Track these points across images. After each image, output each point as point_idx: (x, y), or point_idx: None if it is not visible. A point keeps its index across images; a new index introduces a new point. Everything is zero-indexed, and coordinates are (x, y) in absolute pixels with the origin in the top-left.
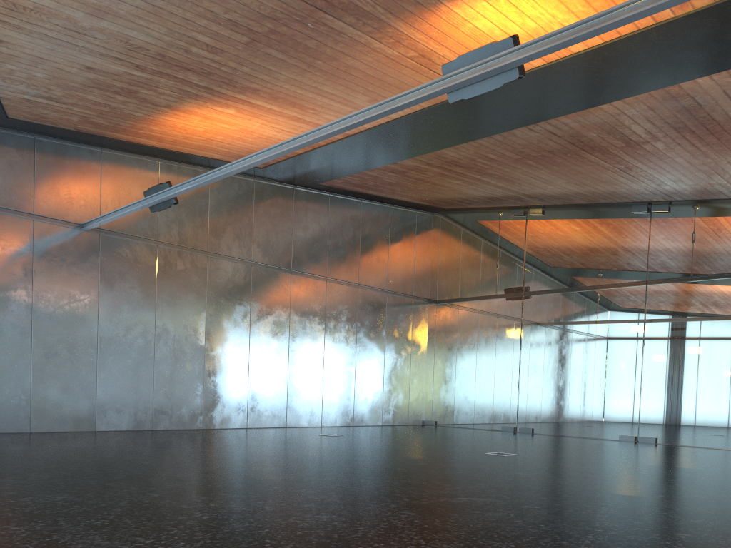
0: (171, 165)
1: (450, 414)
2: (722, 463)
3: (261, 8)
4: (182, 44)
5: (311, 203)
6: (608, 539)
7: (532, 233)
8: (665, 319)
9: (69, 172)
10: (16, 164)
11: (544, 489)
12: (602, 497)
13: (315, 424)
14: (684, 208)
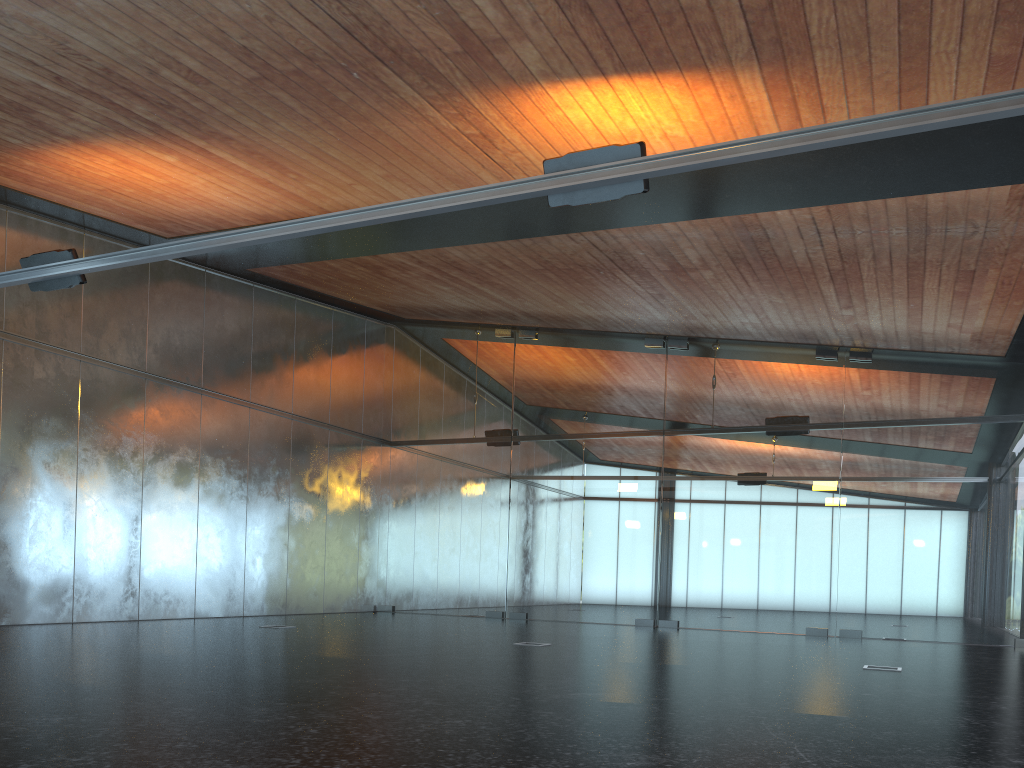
0: (26, 217)
1: (414, 596)
2: (773, 646)
3: (299, 42)
4: (151, 63)
5: (229, 294)
6: (784, 725)
7: (522, 361)
8: (686, 477)
9: None
10: None
11: (643, 680)
12: (714, 686)
13: (235, 612)
14: (705, 347)
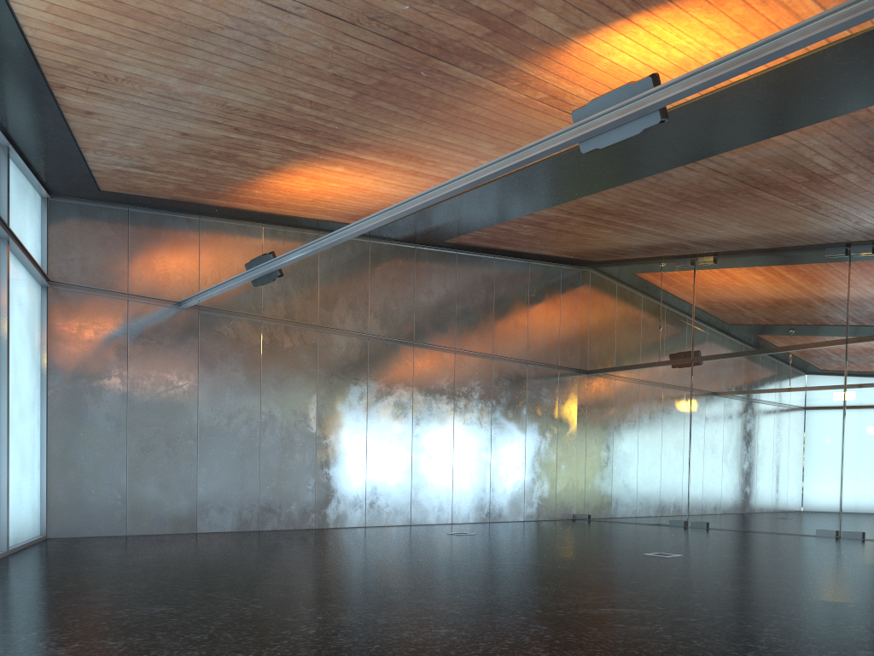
0: (276, 230)
1: (606, 506)
2: None
3: (368, 60)
4: (283, 103)
5: (435, 263)
6: None
7: (701, 286)
8: (871, 385)
9: (165, 245)
10: (108, 240)
11: (707, 597)
12: (776, 607)
13: (445, 520)
14: None
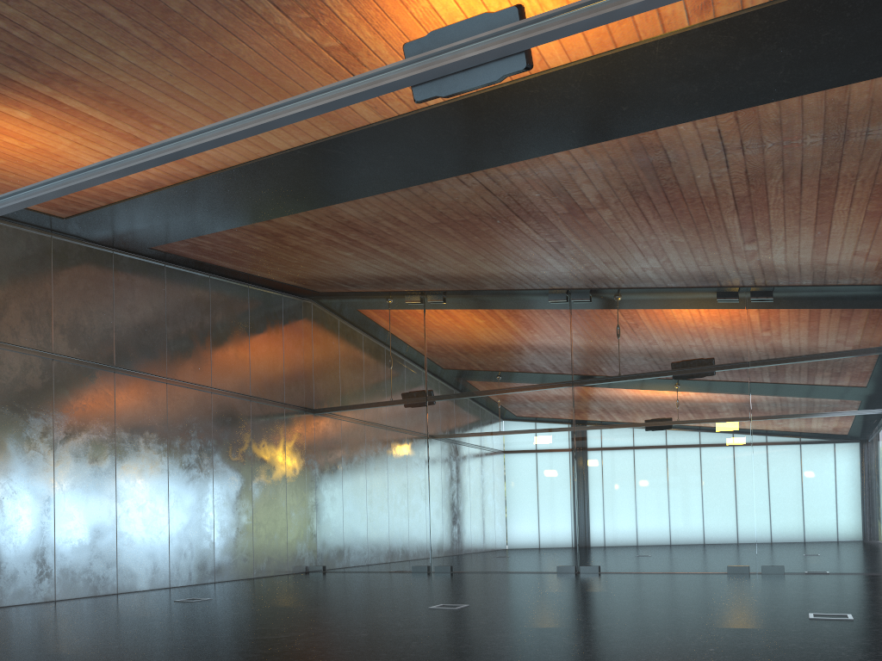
0: None
1: (343, 555)
2: (701, 591)
3: None
4: None
5: (139, 274)
6: None
7: (432, 325)
8: (597, 425)
9: None
10: None
11: (566, 658)
12: None
13: (161, 584)
14: (607, 298)
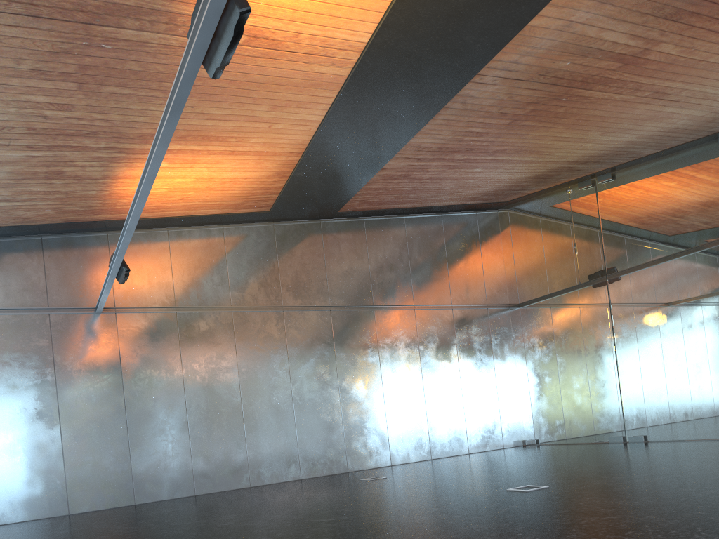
0: (181, 230)
1: (550, 429)
2: None
3: (39, 45)
4: (31, 111)
5: (343, 232)
6: None
7: (604, 204)
8: None
9: (78, 261)
10: (26, 266)
11: None
12: None
13: (384, 463)
14: None
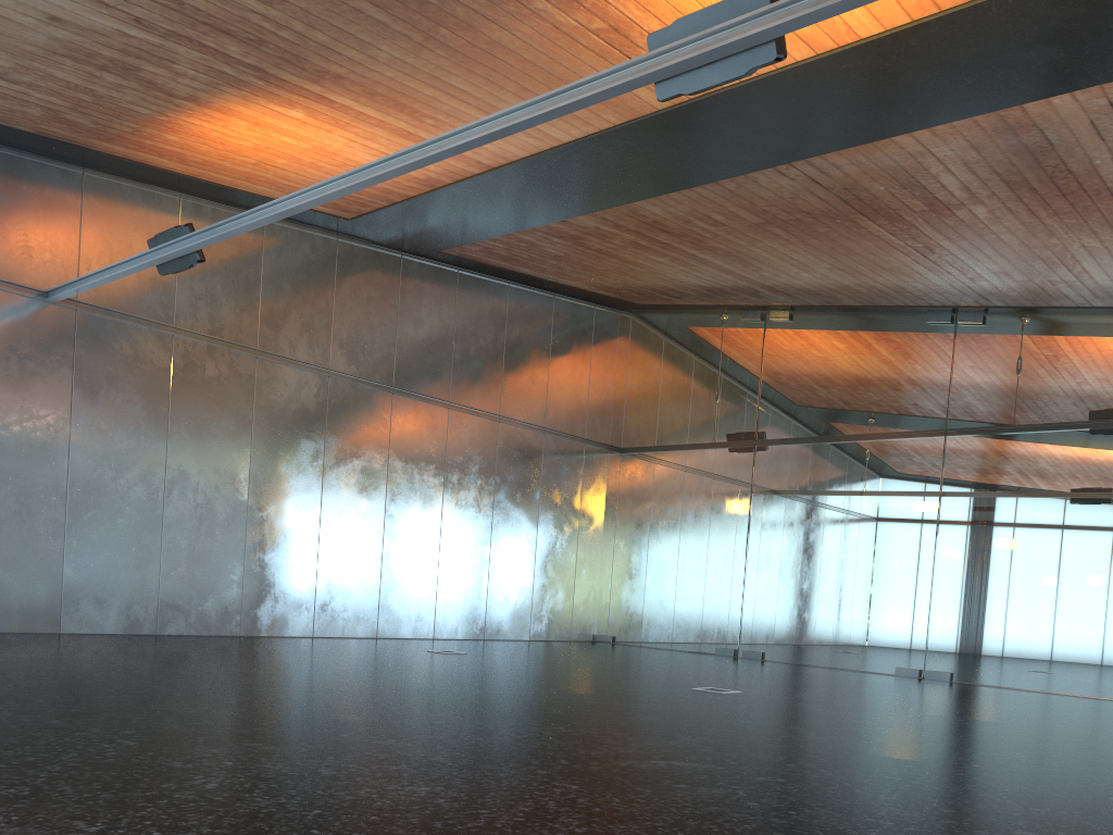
0: (201, 205)
1: (636, 626)
2: (1057, 715)
3: None
4: None
5: (429, 282)
6: None
7: (772, 349)
8: (972, 490)
9: (27, 204)
10: None
11: (789, 749)
12: (883, 766)
13: (424, 634)
14: (1007, 320)
